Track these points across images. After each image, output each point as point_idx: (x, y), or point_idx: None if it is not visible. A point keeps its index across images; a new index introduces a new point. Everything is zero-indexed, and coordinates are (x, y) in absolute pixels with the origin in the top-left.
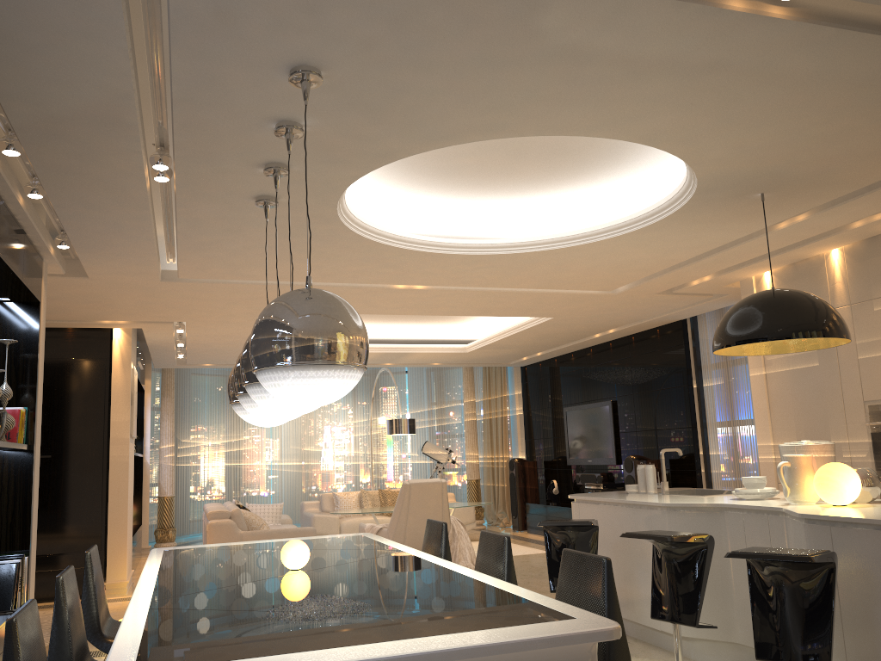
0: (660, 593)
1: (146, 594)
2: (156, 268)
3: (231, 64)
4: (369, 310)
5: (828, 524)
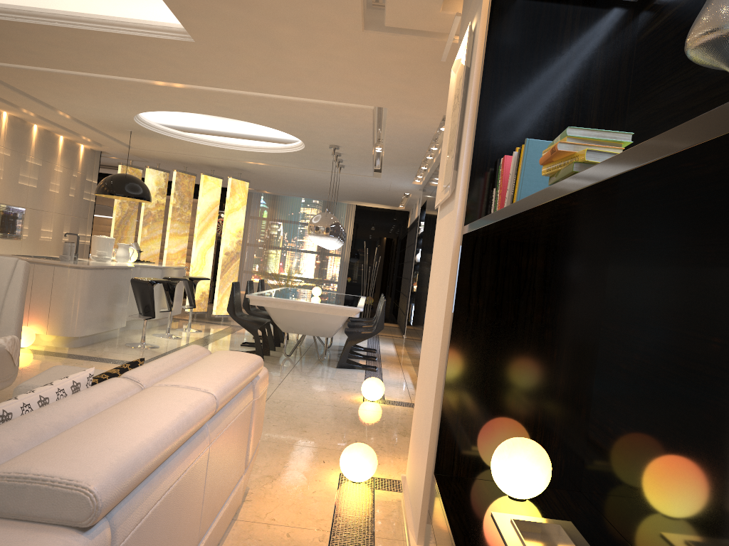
0: (172, 301)
1: (361, 300)
2: (388, 120)
3: (358, 167)
4: (138, 45)
5: (164, 269)
